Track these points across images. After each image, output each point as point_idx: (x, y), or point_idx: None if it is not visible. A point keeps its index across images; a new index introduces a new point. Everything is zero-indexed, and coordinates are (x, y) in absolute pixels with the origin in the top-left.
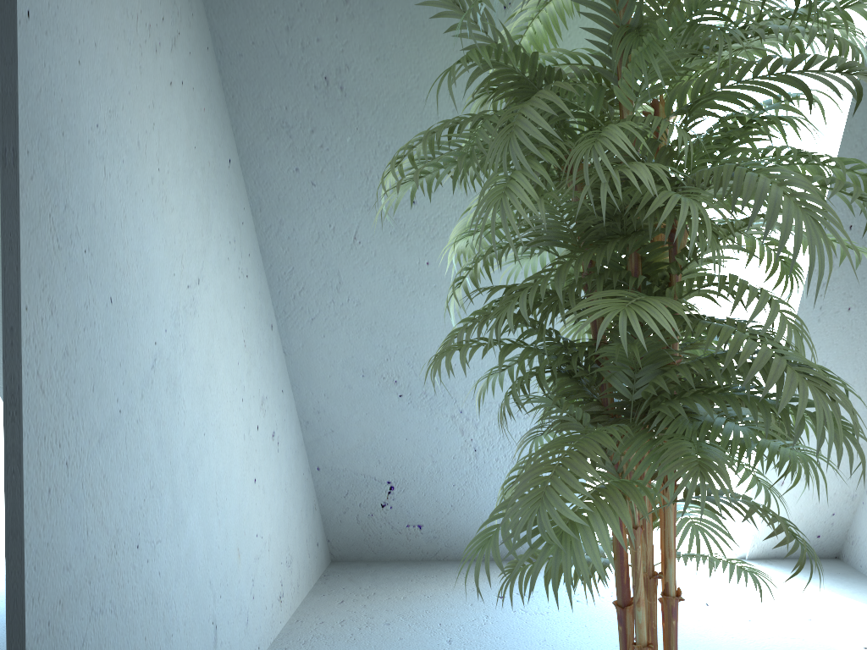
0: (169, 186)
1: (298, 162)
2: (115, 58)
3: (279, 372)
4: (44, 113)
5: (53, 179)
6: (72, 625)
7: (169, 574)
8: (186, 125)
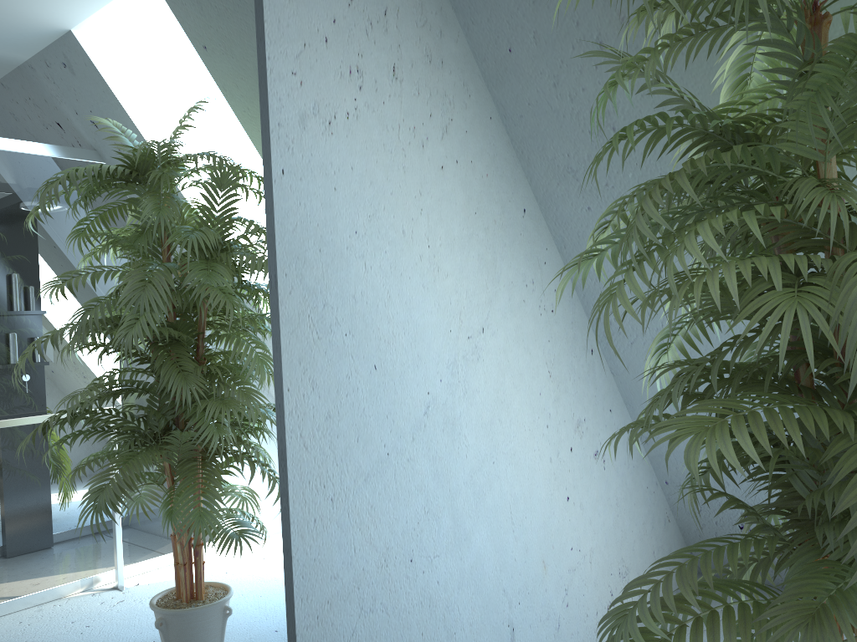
0: (442, 257)
1: (588, 202)
2: (374, 171)
3: (605, 393)
4: (300, 241)
5: (311, 288)
6: (341, 620)
7: (450, 582)
8: (463, 197)
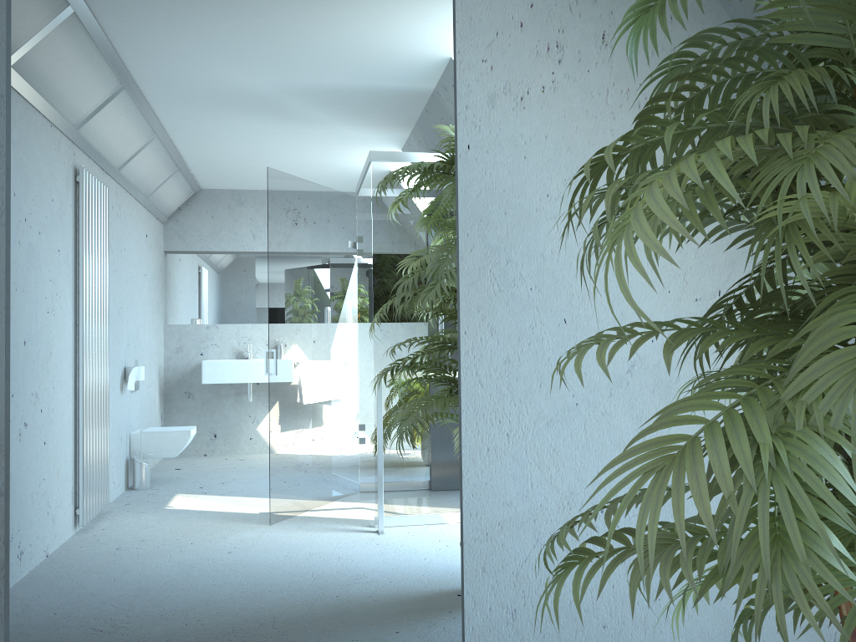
0: None
1: None
2: (573, 137)
3: None
4: (484, 205)
5: (494, 246)
6: (512, 544)
7: None
8: None
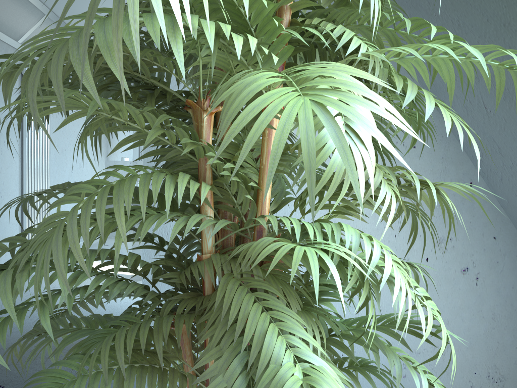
0: None
1: None
2: None
3: (488, 222)
4: None
5: None
6: None
7: None
8: None
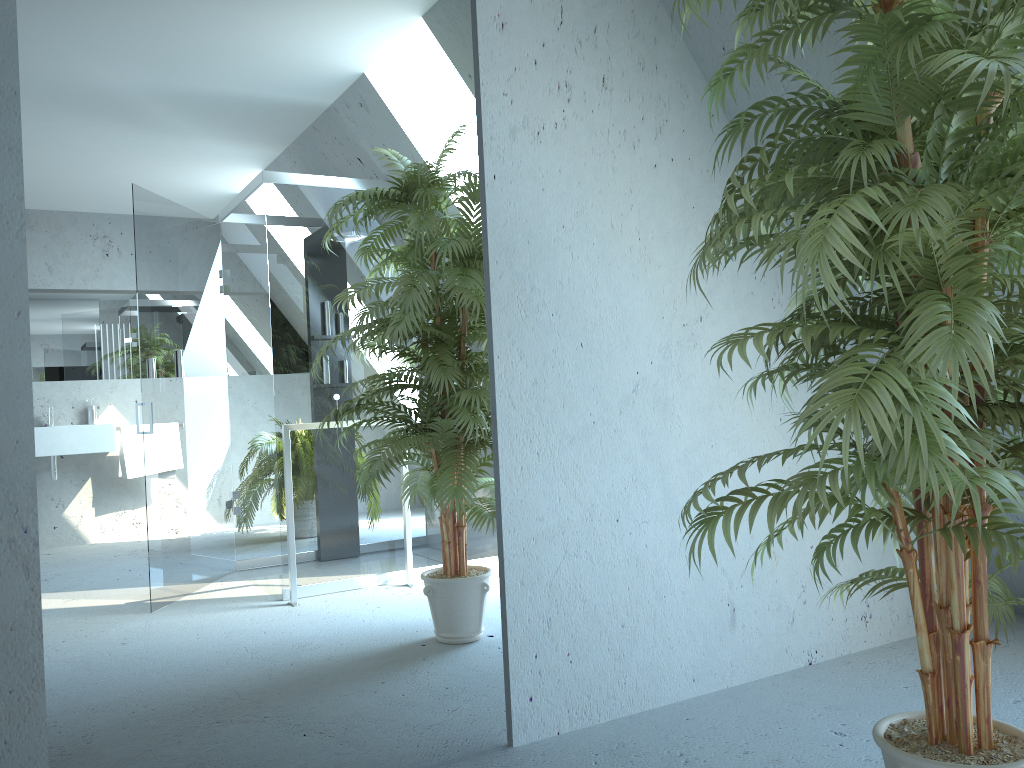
0: (654, 249)
1: None
2: (582, 172)
3: None
4: (510, 234)
5: (520, 274)
6: (545, 556)
7: (660, 549)
8: (679, 193)
